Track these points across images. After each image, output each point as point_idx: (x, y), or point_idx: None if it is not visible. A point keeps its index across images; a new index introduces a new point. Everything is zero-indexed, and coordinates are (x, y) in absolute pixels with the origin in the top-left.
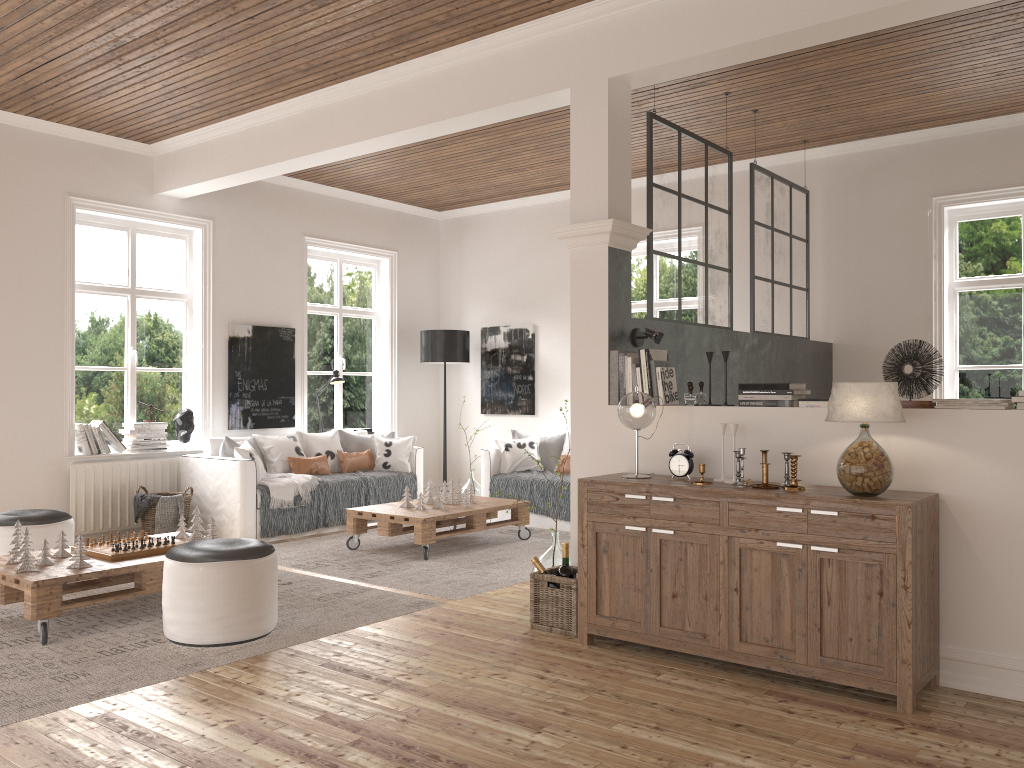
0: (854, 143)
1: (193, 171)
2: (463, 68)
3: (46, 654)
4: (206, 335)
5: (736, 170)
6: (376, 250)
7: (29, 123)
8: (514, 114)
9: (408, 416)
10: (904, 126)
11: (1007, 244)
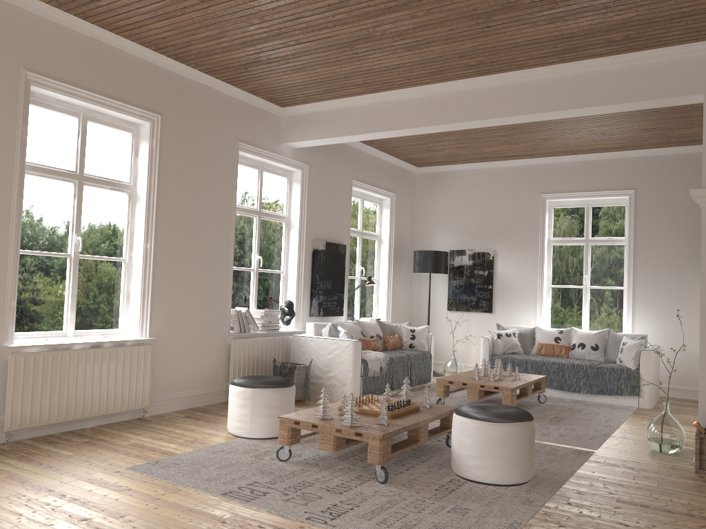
0: None
1: (322, 129)
2: (599, 73)
3: (400, 491)
4: (300, 247)
5: (662, 153)
6: (385, 192)
7: (221, 86)
8: (633, 108)
9: (396, 310)
10: None
11: None
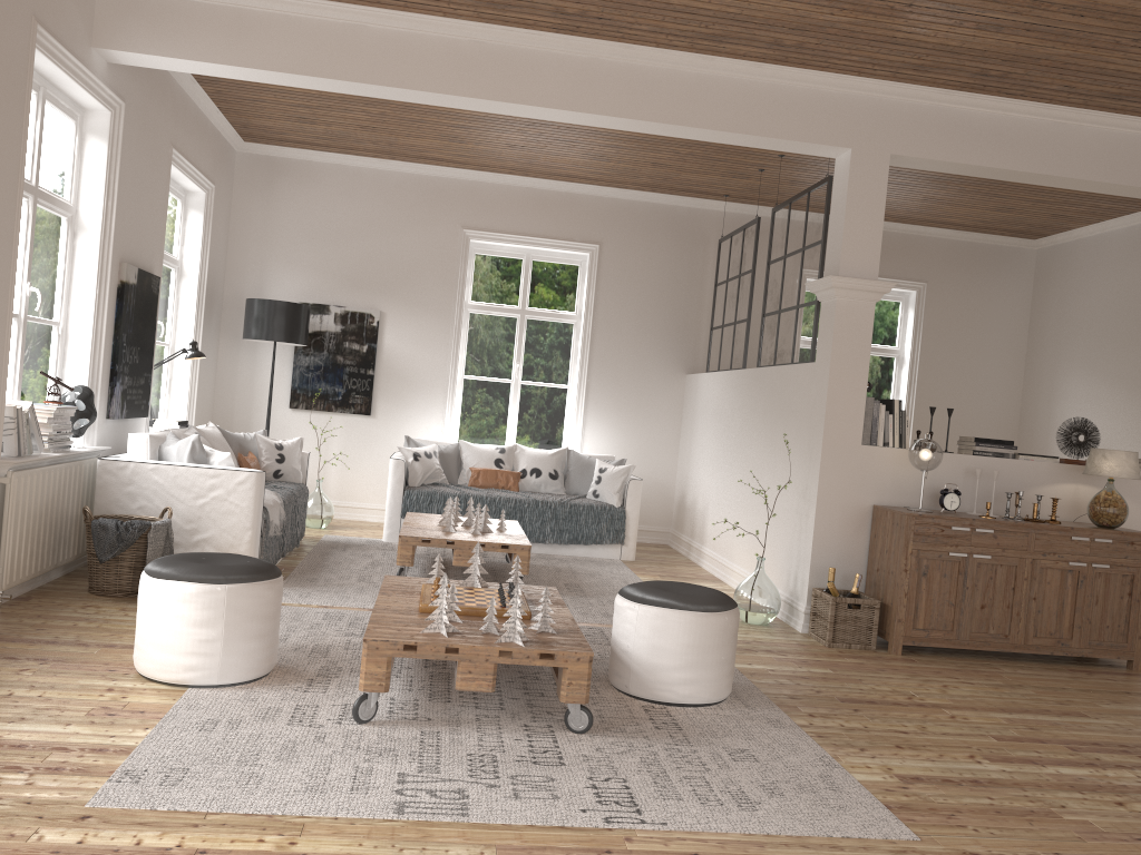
0: (750, 206)
1: (209, 43)
2: (728, 82)
3: (626, 741)
4: (101, 275)
5: (639, 199)
6: (204, 180)
7: None
8: (755, 144)
9: (200, 405)
10: None
11: None
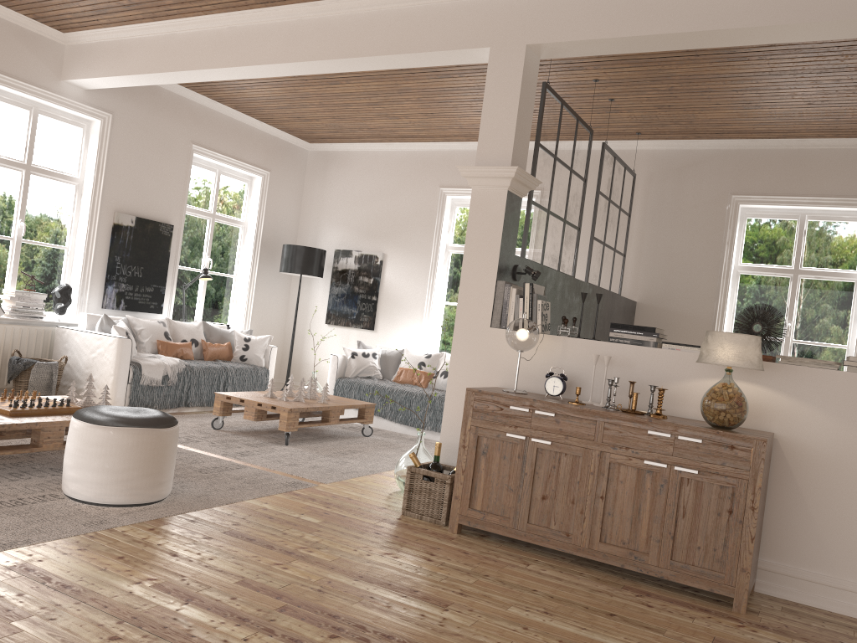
0: (676, 141)
1: (106, 65)
2: (390, 14)
3: None
4: (92, 219)
5: None
6: (252, 167)
7: None
8: (430, 63)
9: (260, 318)
10: (719, 134)
11: (783, 241)
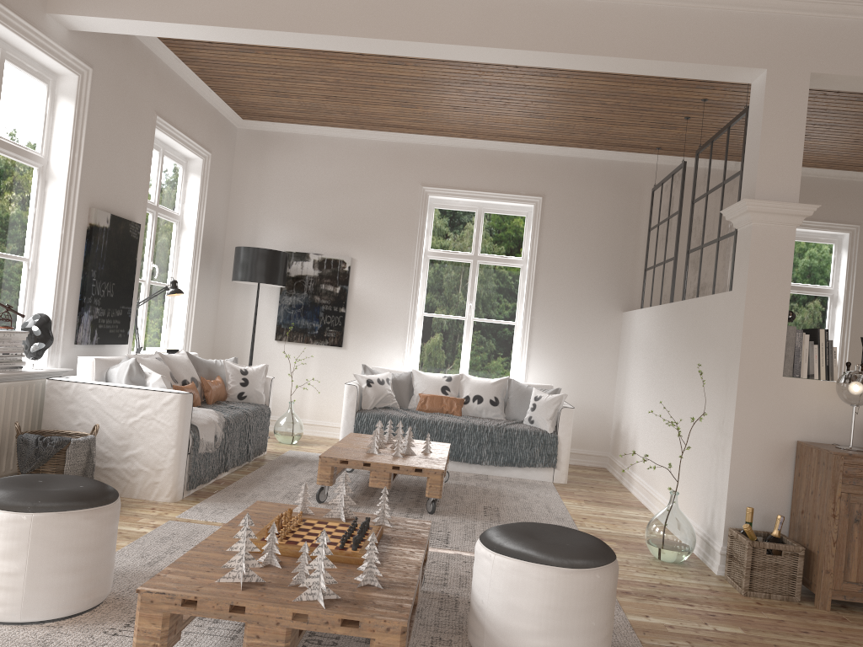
0: (683, 158)
1: (144, 3)
2: (634, 10)
3: None
4: (68, 218)
5: (579, 156)
6: (198, 147)
7: None
8: (664, 72)
9: (197, 336)
10: None
11: None
